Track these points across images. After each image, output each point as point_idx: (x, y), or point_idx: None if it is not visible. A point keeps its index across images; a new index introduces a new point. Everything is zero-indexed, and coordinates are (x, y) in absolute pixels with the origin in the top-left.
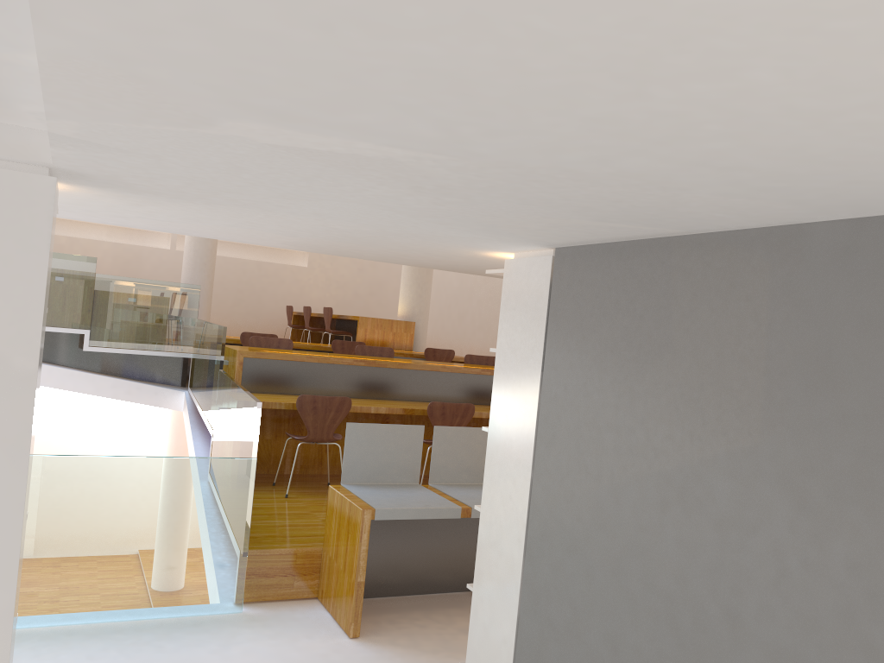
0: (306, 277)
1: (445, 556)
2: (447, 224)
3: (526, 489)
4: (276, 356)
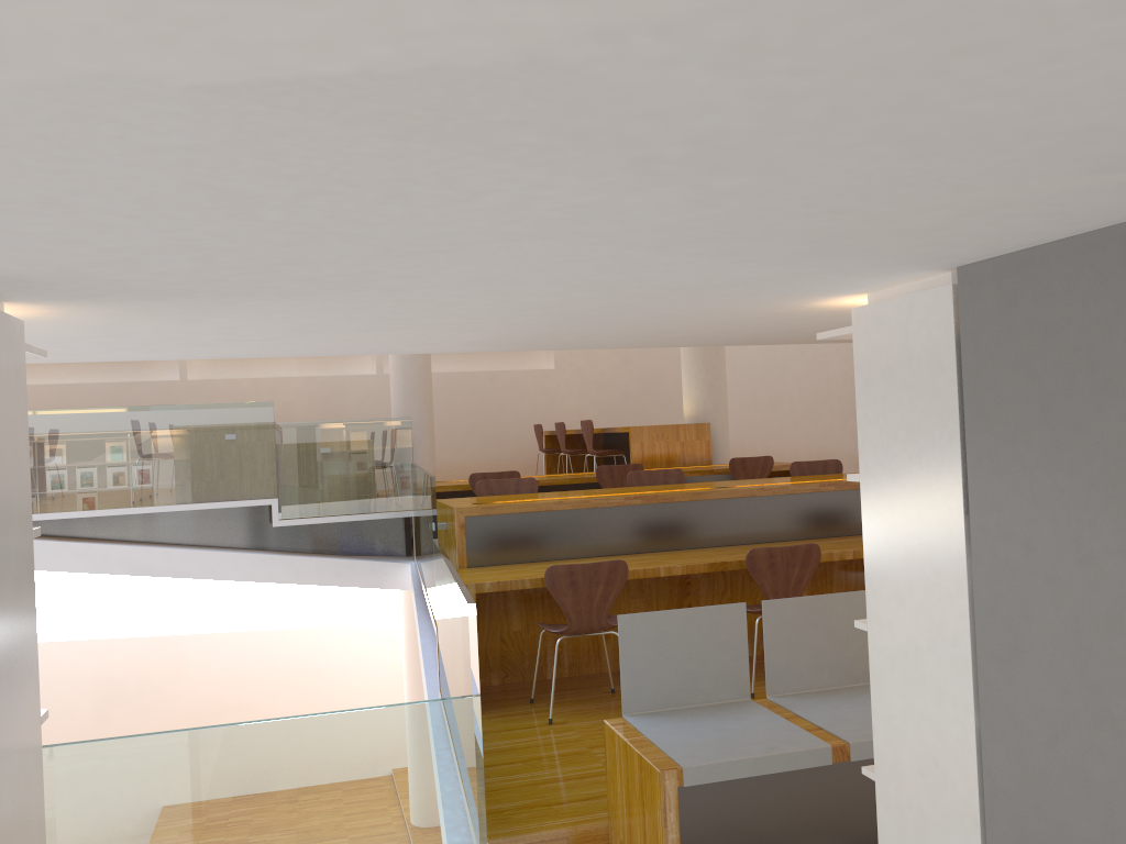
0: (554, 383)
1: (813, 813)
2: (733, 253)
3: (967, 749)
4: (511, 509)
